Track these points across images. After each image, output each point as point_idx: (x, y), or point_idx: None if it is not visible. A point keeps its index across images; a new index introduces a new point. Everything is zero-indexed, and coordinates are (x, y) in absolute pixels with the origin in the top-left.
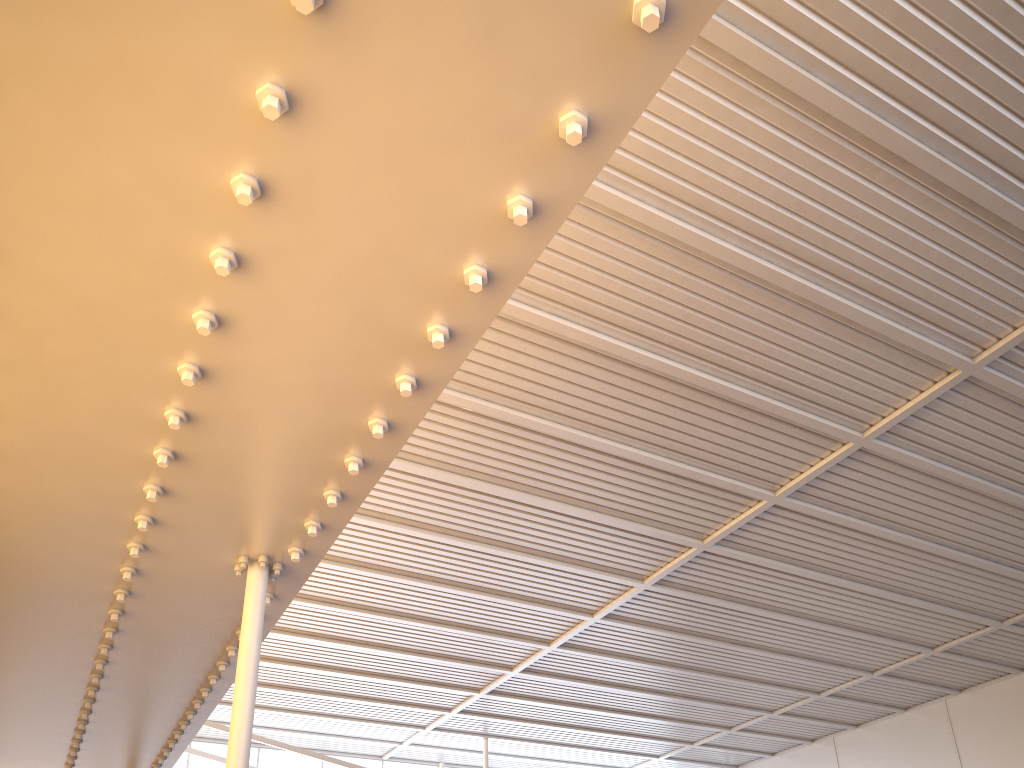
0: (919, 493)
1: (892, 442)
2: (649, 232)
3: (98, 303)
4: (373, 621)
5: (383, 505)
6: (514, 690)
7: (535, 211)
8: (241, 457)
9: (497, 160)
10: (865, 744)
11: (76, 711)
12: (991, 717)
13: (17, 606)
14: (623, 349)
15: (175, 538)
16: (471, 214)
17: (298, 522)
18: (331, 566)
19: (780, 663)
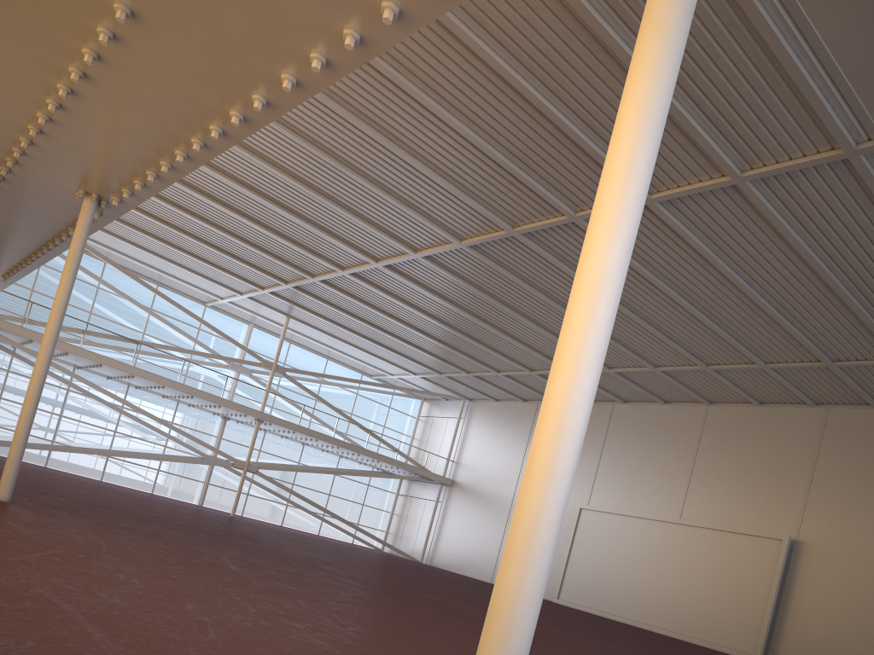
0: None
1: None
2: (443, 24)
3: (2, 59)
4: (209, 205)
5: None
6: (314, 292)
7: (245, 120)
8: (83, 147)
9: (223, 96)
10: None
11: None
12: (633, 426)
13: None
14: (416, 93)
15: (38, 166)
16: (212, 108)
17: (118, 187)
18: None
19: (507, 341)
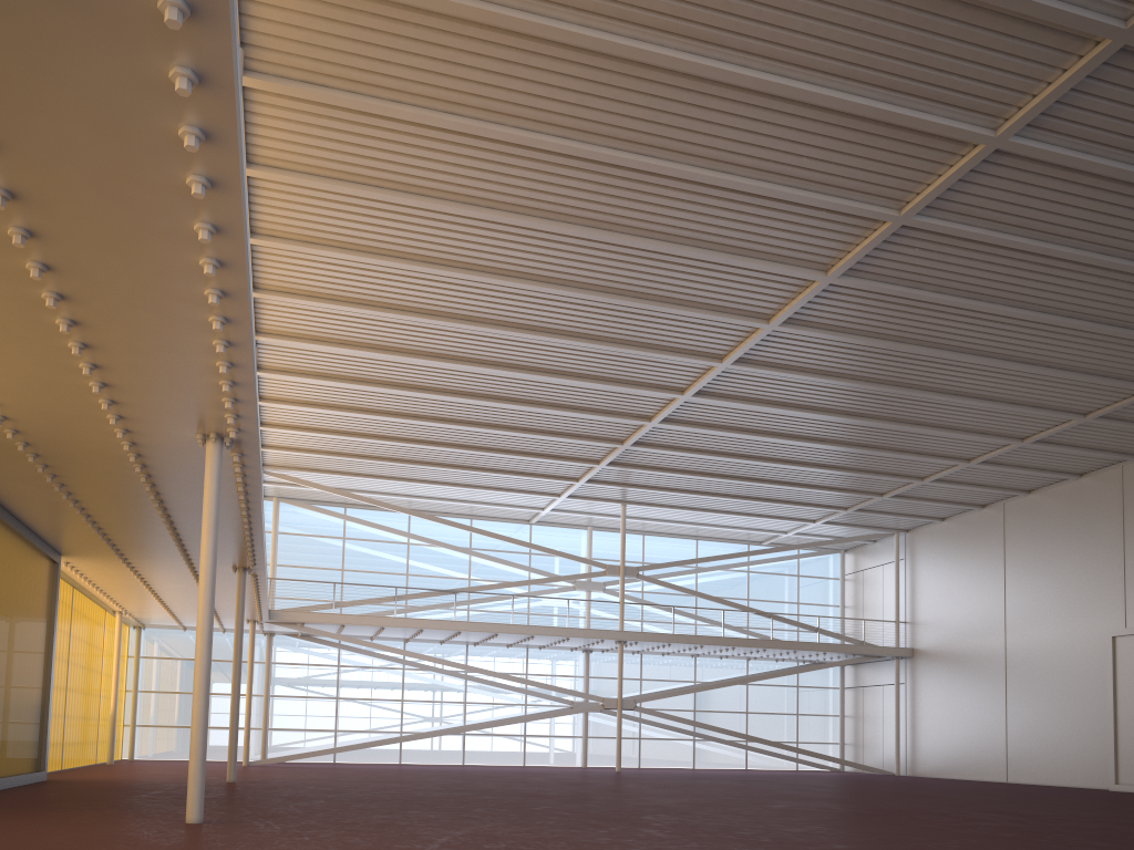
0: (996, 264)
1: (939, 217)
2: (582, 47)
3: None
4: (468, 403)
5: (433, 303)
6: (634, 461)
7: (222, 263)
8: (149, 383)
9: (175, 245)
10: (1034, 512)
11: (161, 522)
12: None
13: (69, 463)
14: (601, 155)
15: (143, 425)
16: (183, 267)
17: (220, 414)
18: (406, 359)
19: (911, 432)
